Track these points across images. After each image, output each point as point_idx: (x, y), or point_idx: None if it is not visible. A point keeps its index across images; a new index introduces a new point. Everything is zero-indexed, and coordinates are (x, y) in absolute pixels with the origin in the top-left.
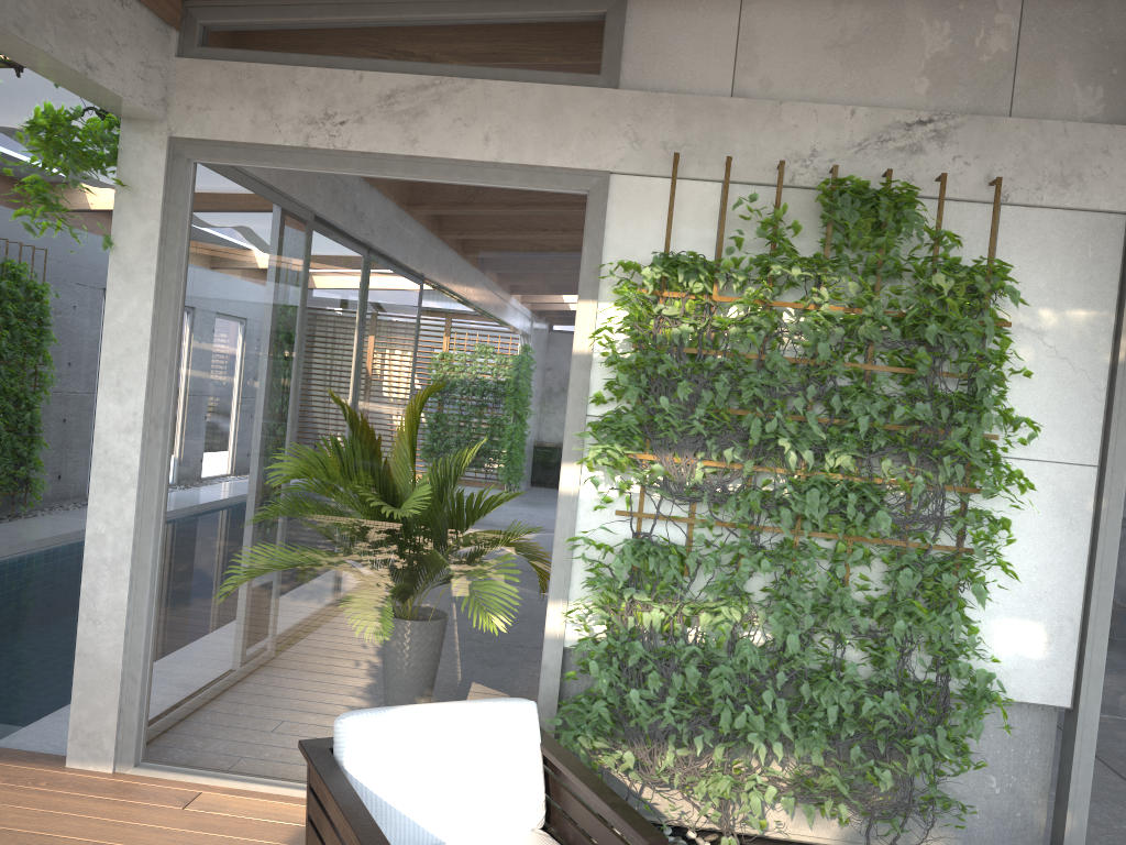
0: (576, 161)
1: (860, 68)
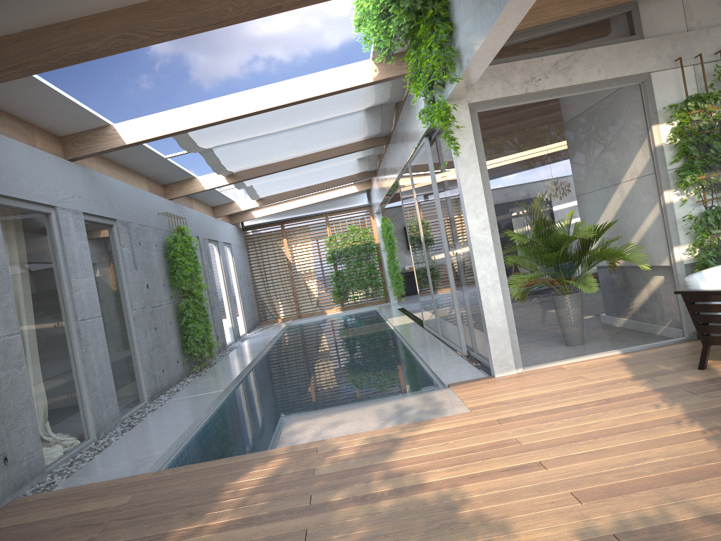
0: (636, 71)
1: None
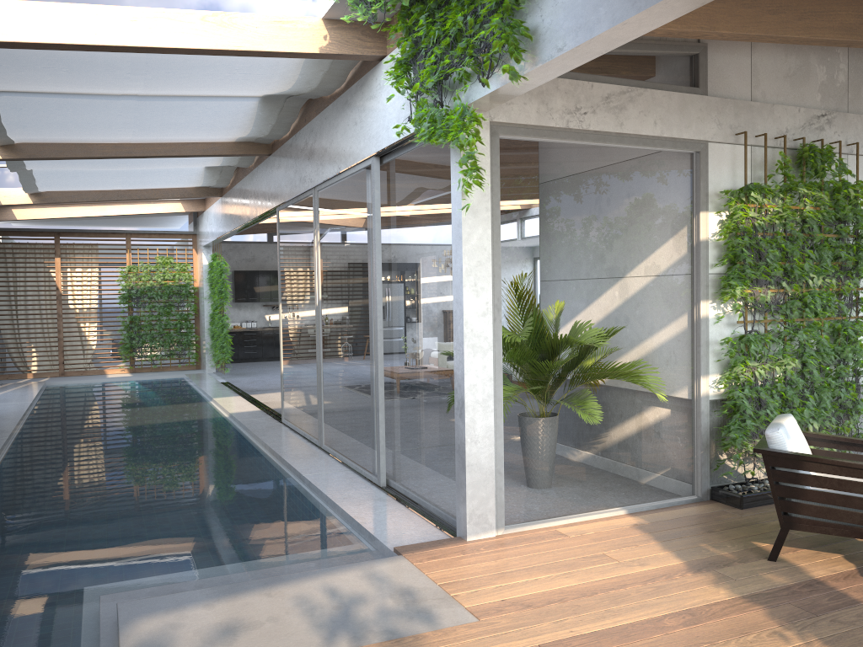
0: (695, 135)
1: (796, 88)
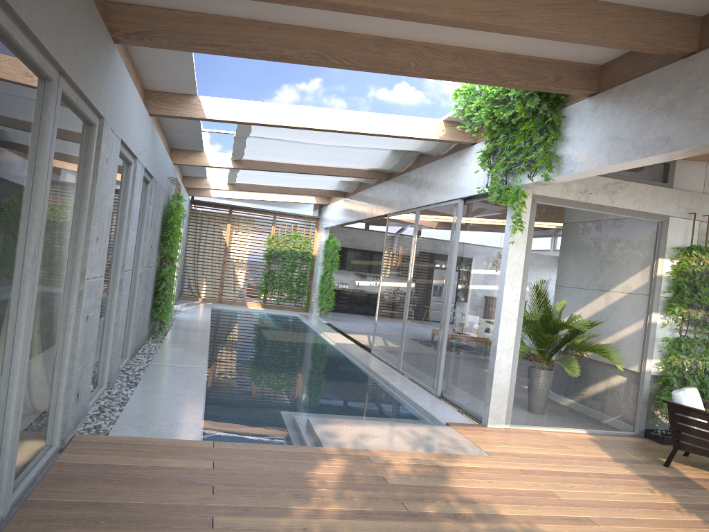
0: (661, 211)
1: None
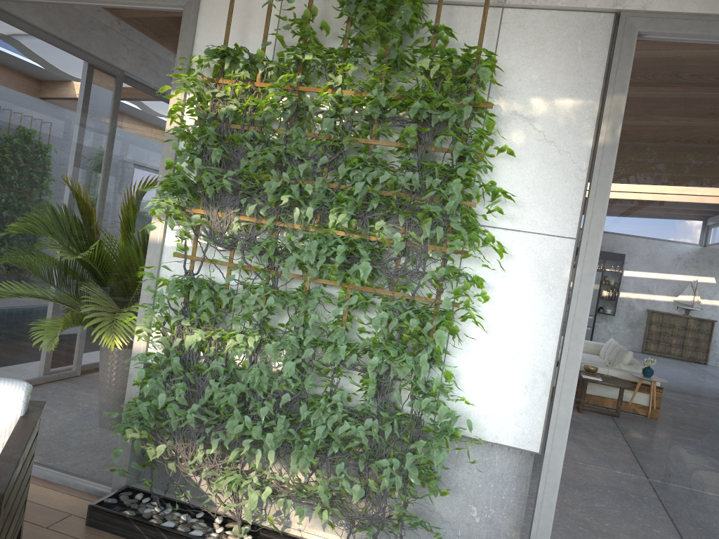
0: None
1: None
